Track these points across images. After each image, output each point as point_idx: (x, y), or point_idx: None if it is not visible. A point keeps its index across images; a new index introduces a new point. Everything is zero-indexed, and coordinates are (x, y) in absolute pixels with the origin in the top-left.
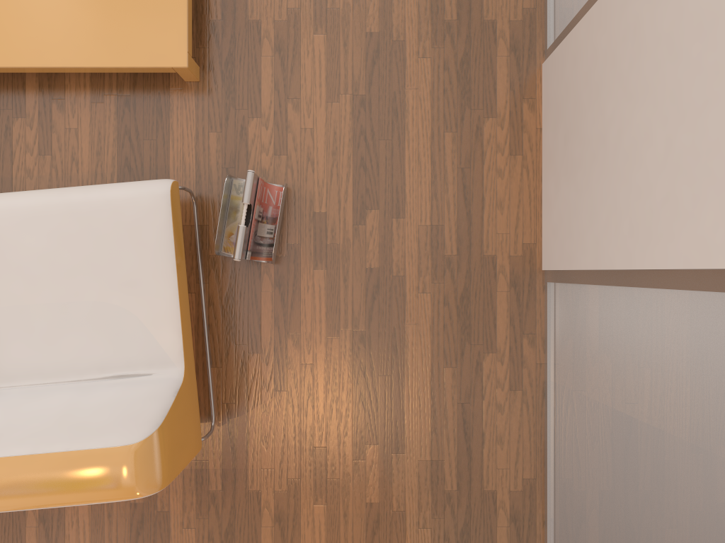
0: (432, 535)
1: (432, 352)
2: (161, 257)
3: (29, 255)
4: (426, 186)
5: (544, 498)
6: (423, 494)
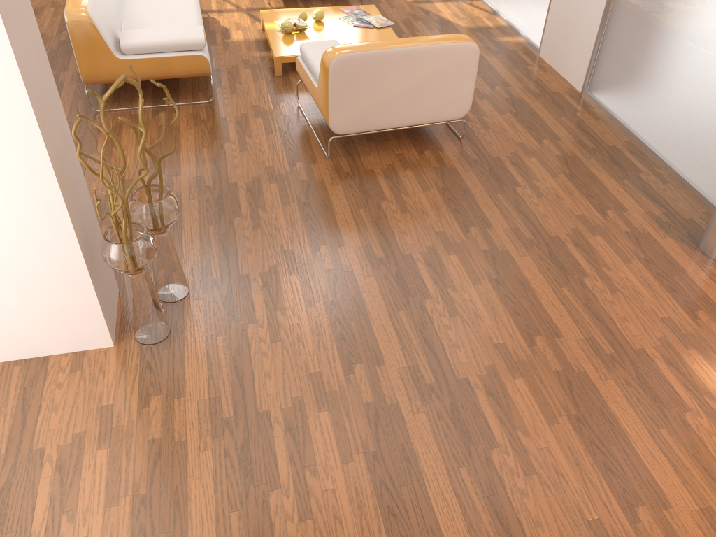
0: (596, 161)
1: (551, 114)
2: None
3: None
4: (515, 80)
5: (640, 144)
6: (580, 150)
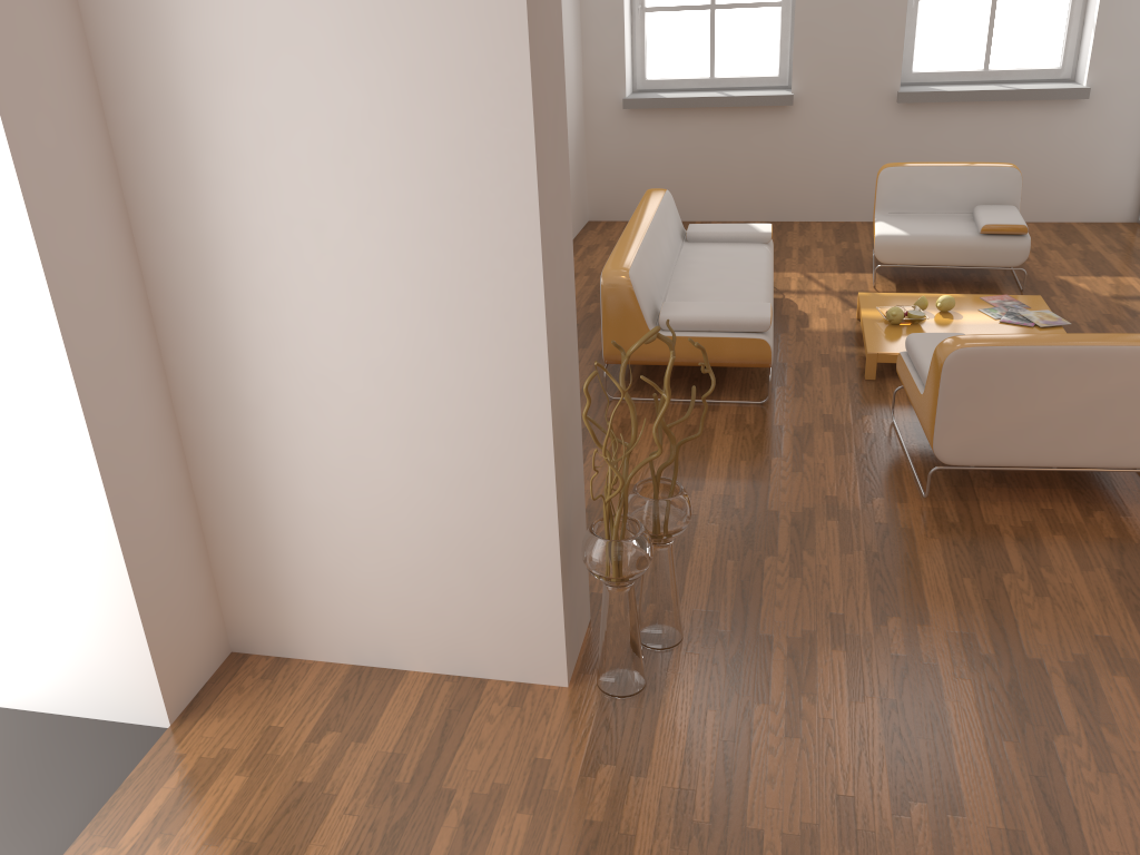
0: None
1: None
2: None
3: None
4: None
5: None
6: None
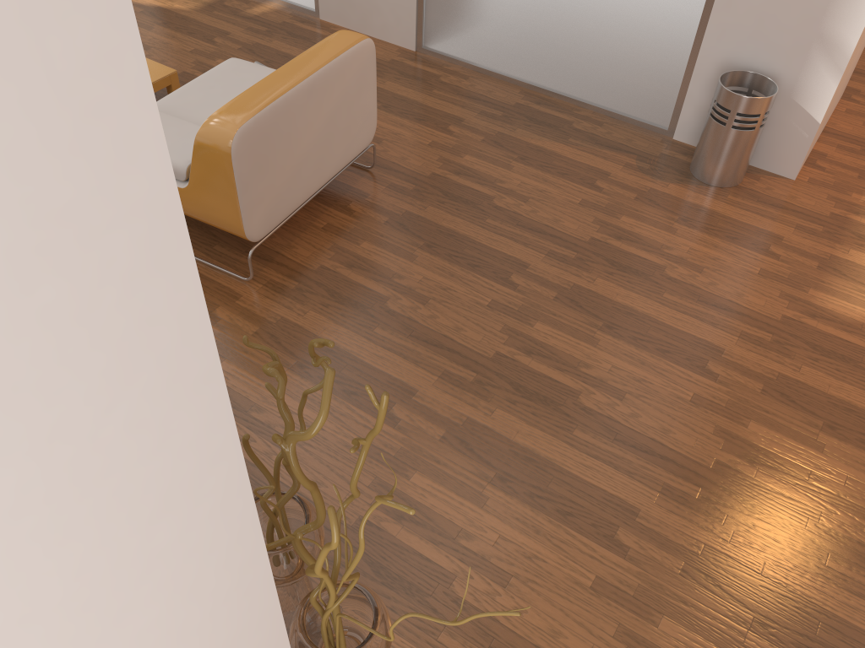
0: (522, 129)
1: (419, 91)
2: (260, 68)
3: (198, 100)
4: None
5: (535, 91)
6: (495, 123)
